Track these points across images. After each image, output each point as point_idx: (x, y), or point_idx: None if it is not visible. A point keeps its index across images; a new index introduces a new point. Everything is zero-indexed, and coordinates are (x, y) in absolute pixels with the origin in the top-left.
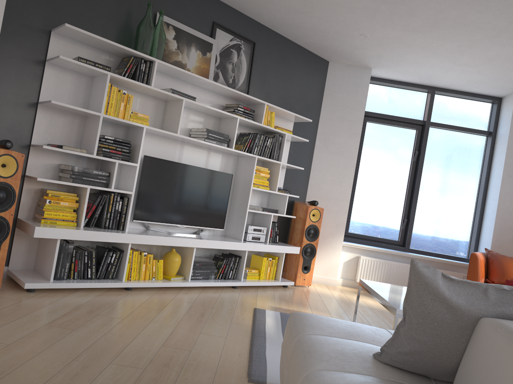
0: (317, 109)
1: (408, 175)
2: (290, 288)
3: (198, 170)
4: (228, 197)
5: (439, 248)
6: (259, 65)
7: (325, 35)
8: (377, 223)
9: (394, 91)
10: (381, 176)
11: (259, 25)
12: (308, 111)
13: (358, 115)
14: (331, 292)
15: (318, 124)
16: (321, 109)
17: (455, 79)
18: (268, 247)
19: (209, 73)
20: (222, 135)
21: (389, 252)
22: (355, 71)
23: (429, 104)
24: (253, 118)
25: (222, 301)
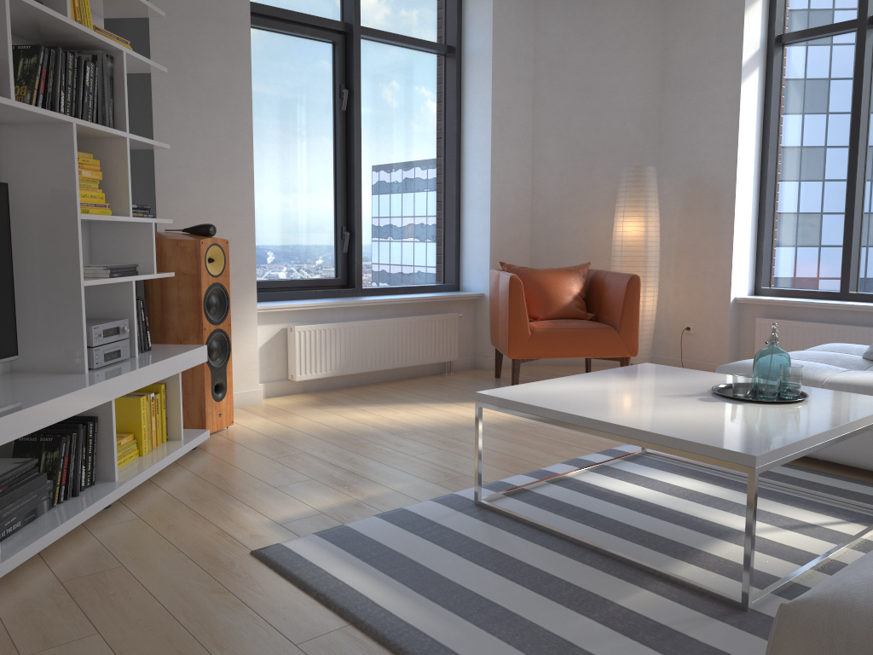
0: None
1: (334, 142)
2: (207, 448)
3: None
4: (11, 256)
5: (402, 277)
6: None
7: None
8: (295, 251)
9: None
10: (287, 148)
11: None
12: None
13: (238, 5)
14: (280, 422)
15: (149, 28)
16: None
17: None
18: (156, 369)
19: None
20: None
21: (342, 305)
22: None
23: None
24: None
25: (150, 573)
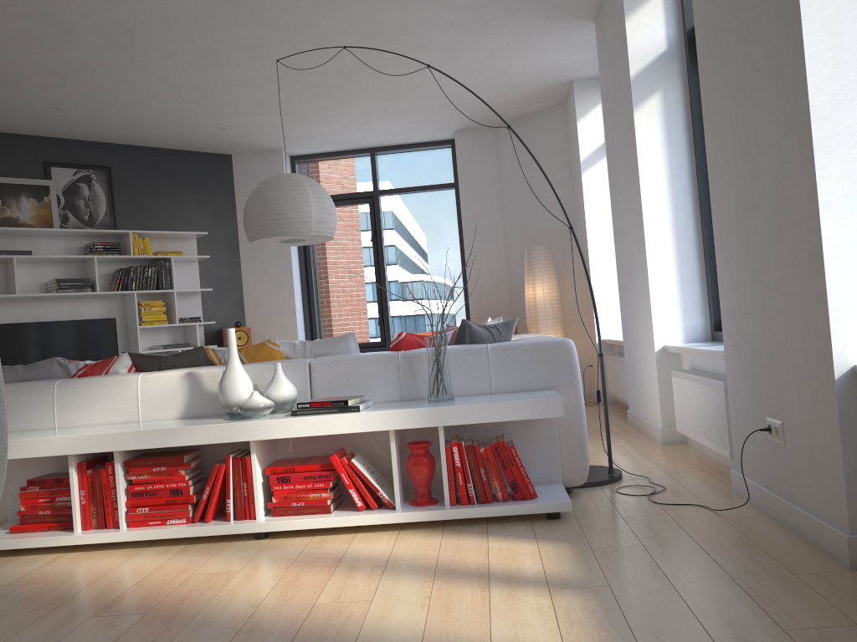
0: (231, 214)
1: (373, 260)
2: None
3: (65, 324)
4: (117, 343)
5: None
6: (125, 188)
7: (187, 136)
8: (351, 327)
9: (332, 165)
10: (342, 269)
11: (110, 145)
12: (217, 220)
13: None
14: None
15: (237, 231)
16: (237, 212)
17: (376, 136)
18: None
19: (52, 218)
20: (80, 281)
21: None
22: (264, 158)
23: (371, 170)
24: (125, 251)
25: None
